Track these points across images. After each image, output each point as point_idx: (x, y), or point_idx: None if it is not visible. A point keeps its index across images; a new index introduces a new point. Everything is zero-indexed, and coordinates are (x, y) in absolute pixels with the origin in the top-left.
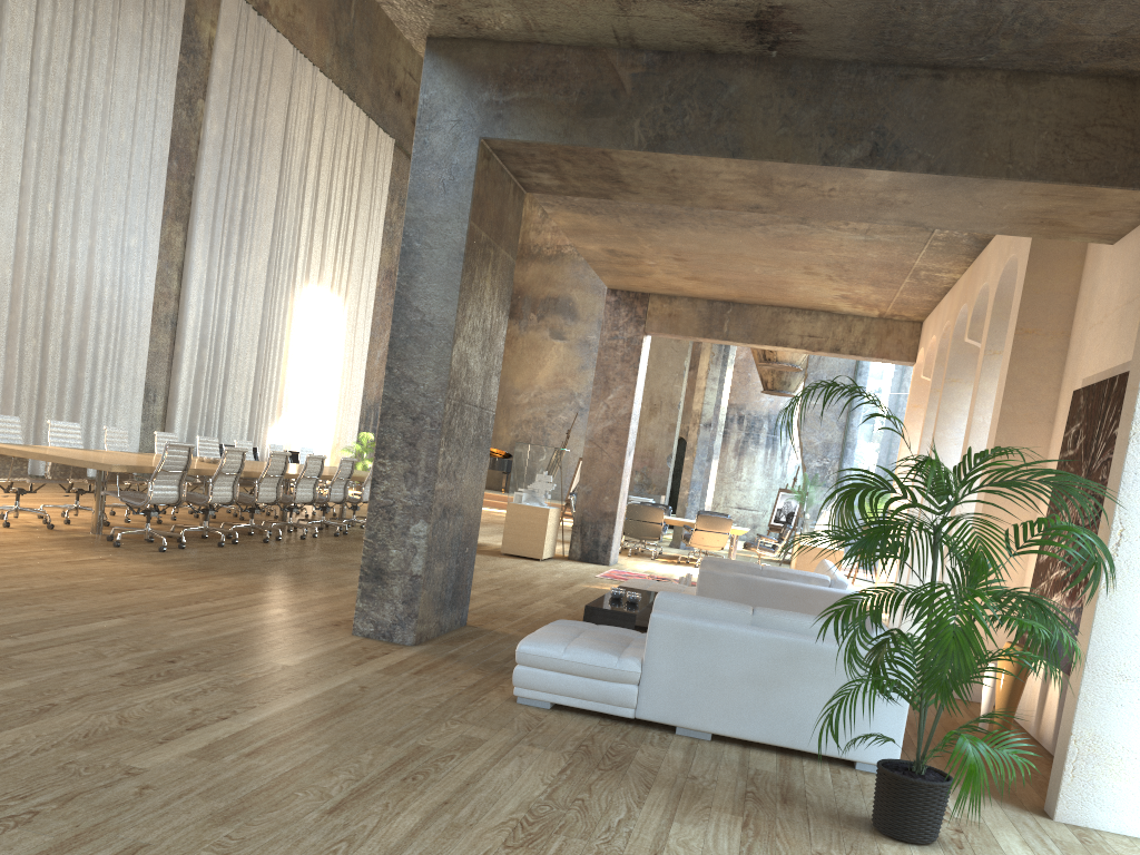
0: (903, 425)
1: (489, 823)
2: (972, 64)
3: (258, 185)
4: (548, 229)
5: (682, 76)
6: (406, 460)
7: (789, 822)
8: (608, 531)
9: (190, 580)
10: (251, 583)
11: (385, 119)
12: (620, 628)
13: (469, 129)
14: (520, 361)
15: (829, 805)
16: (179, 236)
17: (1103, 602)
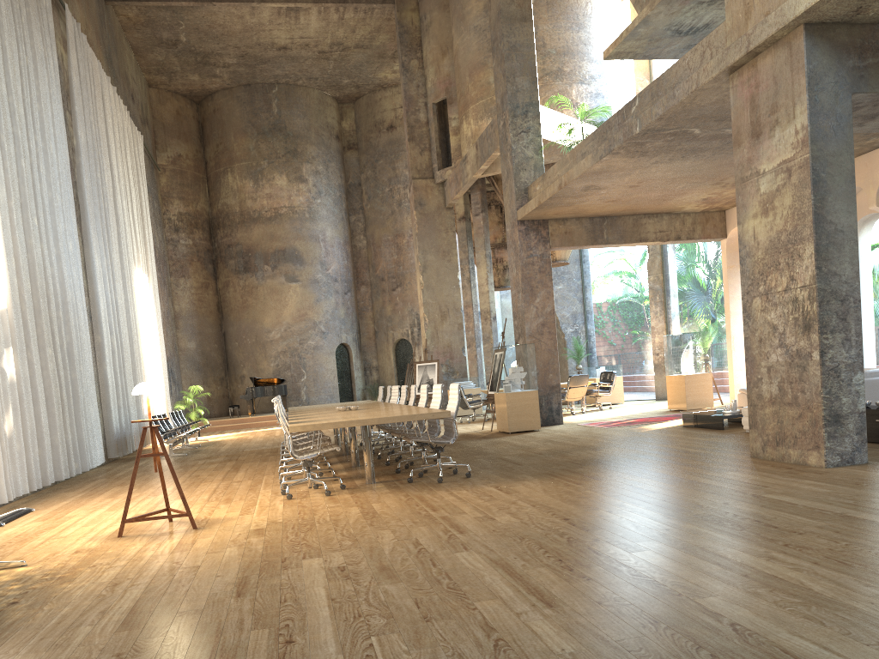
0: None
1: None
2: None
3: (105, 184)
4: (263, 196)
5: None
6: (841, 331)
7: None
8: (557, 399)
9: (600, 478)
10: (618, 471)
11: (132, 119)
12: None
13: (843, 88)
14: (265, 305)
15: None
16: (79, 237)
17: None
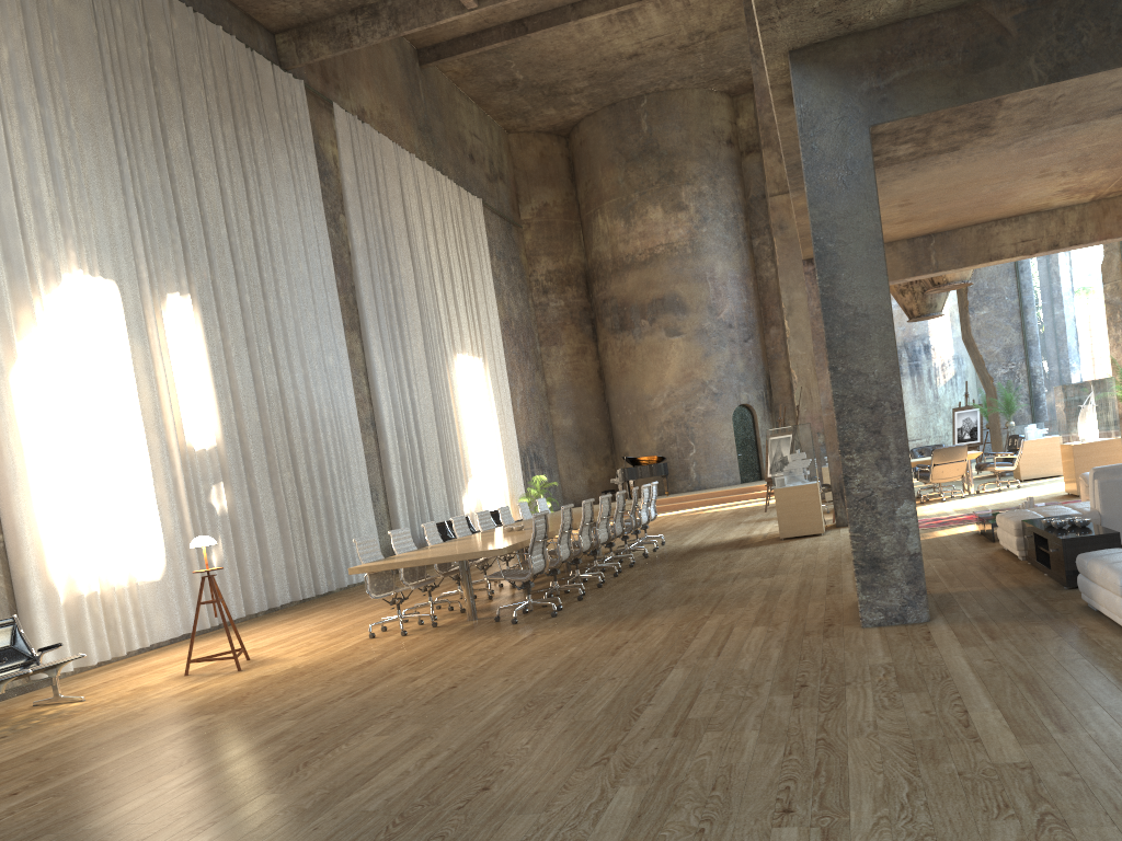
0: None
1: None
2: None
3: (400, 276)
4: (635, 237)
5: (1068, 1)
6: (874, 448)
7: None
8: None
9: (635, 628)
10: (681, 617)
11: (468, 183)
12: None
13: (855, 122)
14: (644, 367)
15: None
16: (357, 343)
17: None
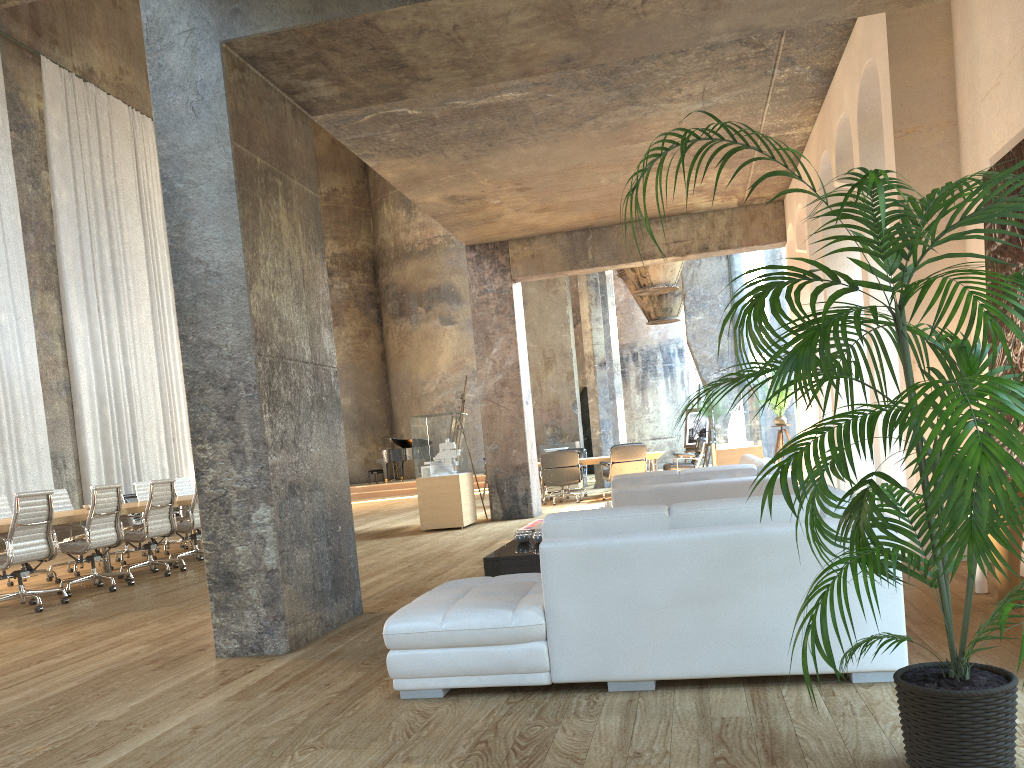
0: (810, 163)
1: None
2: None
3: (123, 241)
4: (415, 227)
5: None
6: (228, 438)
7: None
8: (524, 483)
9: (50, 636)
10: (123, 624)
11: None
12: (521, 574)
13: (205, 36)
14: (419, 353)
15: (837, 751)
16: (53, 304)
17: None
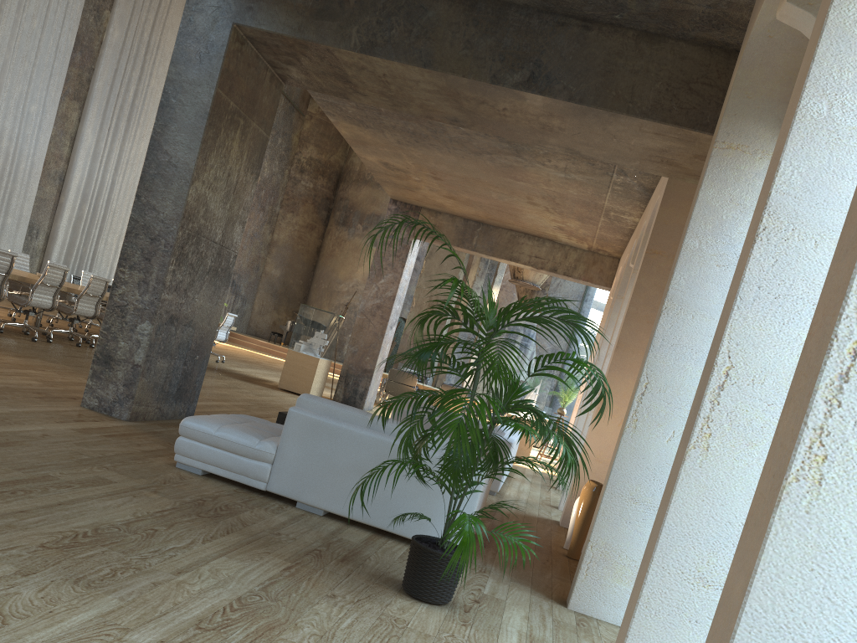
0: (459, 260)
1: (46, 530)
2: (611, 20)
3: (148, 86)
4: None
5: None
6: (142, 271)
7: (331, 573)
8: (365, 384)
9: None
10: (30, 364)
11: None
12: None
13: (225, 15)
14: (345, 259)
15: (380, 569)
16: (75, 112)
17: (626, 439)
